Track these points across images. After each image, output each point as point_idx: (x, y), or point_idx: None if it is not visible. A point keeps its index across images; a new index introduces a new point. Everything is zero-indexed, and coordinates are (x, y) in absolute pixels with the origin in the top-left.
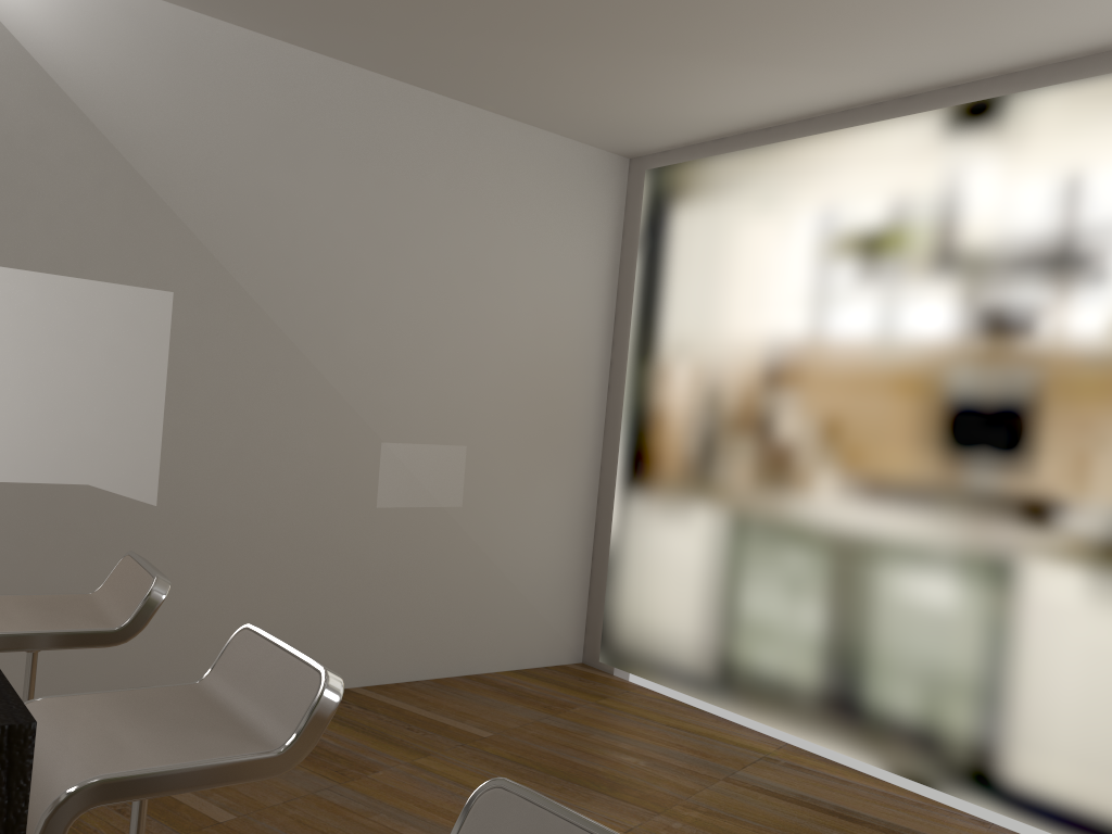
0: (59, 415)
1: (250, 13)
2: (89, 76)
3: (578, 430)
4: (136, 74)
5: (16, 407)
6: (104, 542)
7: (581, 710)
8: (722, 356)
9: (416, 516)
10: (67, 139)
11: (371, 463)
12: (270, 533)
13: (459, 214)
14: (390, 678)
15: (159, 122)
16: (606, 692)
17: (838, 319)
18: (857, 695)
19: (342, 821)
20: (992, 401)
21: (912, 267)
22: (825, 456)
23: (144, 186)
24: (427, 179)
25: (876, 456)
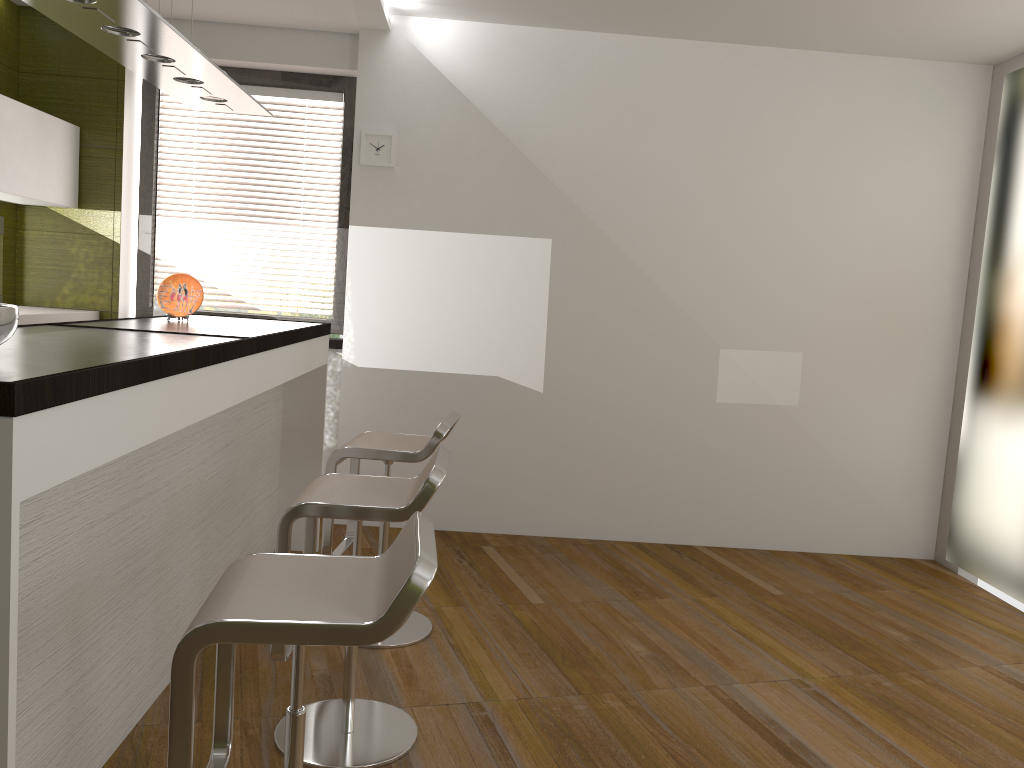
0: (478, 328)
1: (596, 22)
2: (492, 94)
3: (927, 339)
4: (522, 85)
5: (453, 324)
6: (508, 416)
7: (888, 593)
8: None
9: (753, 411)
10: (479, 140)
11: (711, 365)
12: (626, 418)
13: (793, 149)
14: (730, 543)
15: (539, 116)
16: (932, 584)
17: None
18: None
19: (610, 620)
20: None
21: None
22: None
23: (530, 164)
24: (760, 123)
25: None
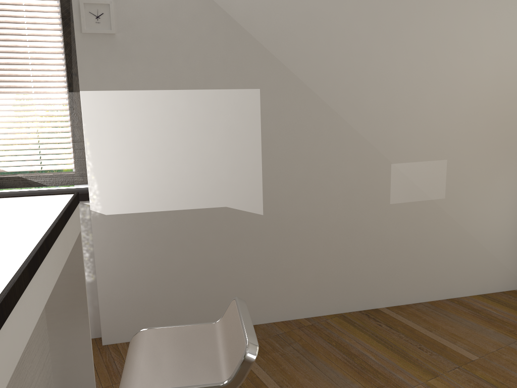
0: (206, 170)
1: None
2: None
3: None
4: None
5: (184, 168)
6: (238, 237)
7: None
8: None
9: (415, 207)
10: (190, 5)
11: (385, 177)
12: (327, 224)
13: (438, 2)
14: (403, 301)
15: None
16: None
17: None
18: None
19: None
20: None
21: None
22: None
23: (236, 25)
24: None
25: None
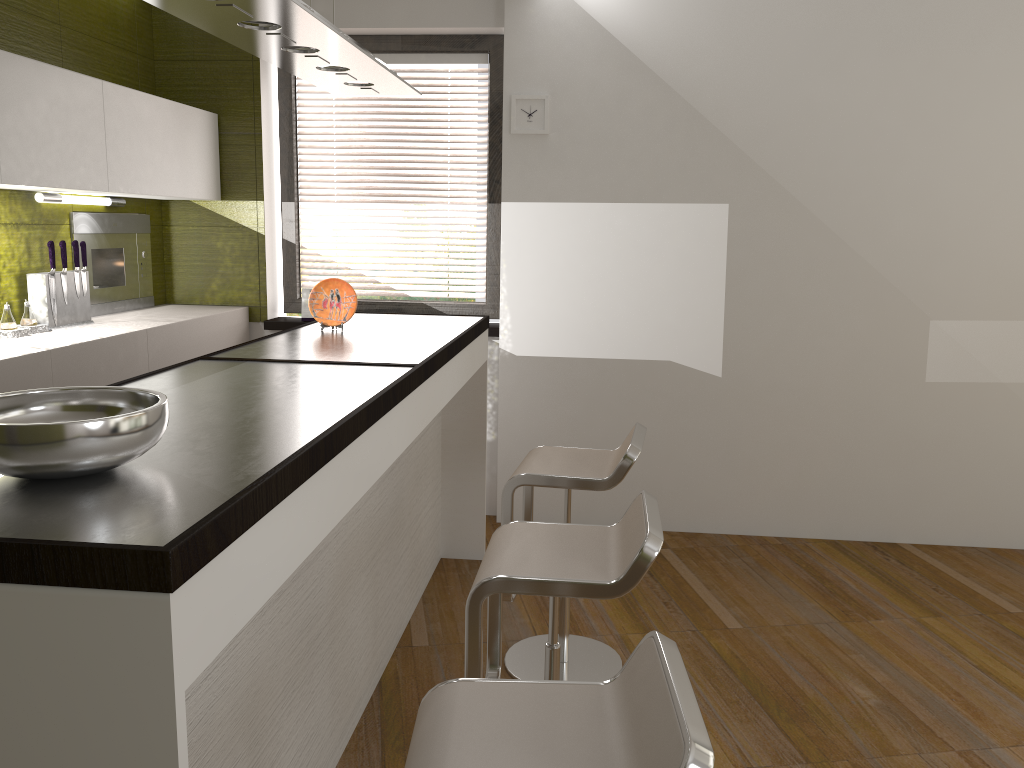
0: (647, 309)
1: None
2: (656, 41)
3: None
4: (691, 28)
5: (618, 305)
6: (683, 404)
7: None
8: None
9: (970, 391)
10: (643, 96)
11: (919, 340)
12: (818, 402)
13: (1023, 78)
14: (942, 540)
15: (711, 63)
16: None
17: None
18: None
19: (823, 651)
20: None
21: None
22: None
23: (702, 120)
24: (980, 50)
25: None
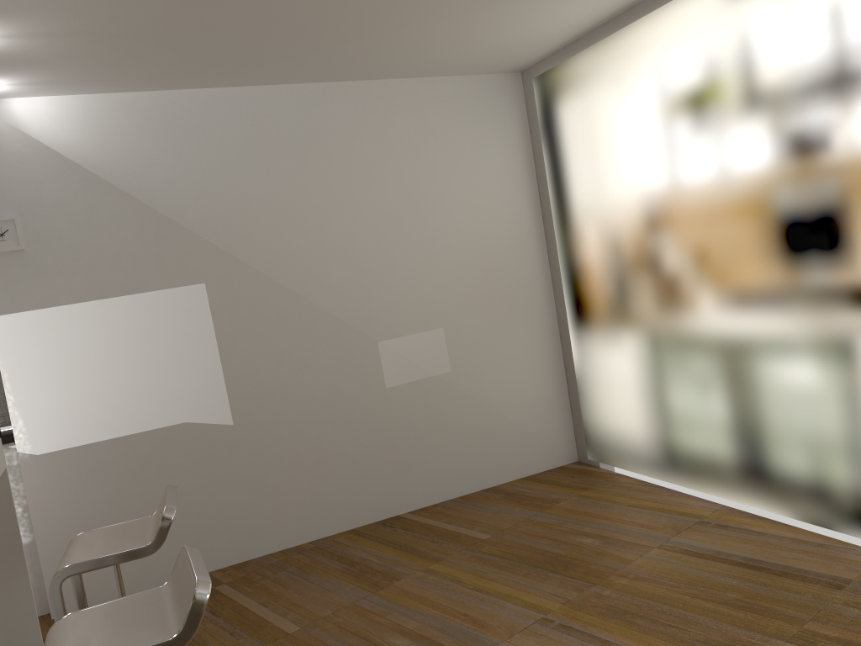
0: (155, 383)
1: (197, 80)
2: (111, 160)
3: (530, 292)
4: (139, 147)
5: (128, 385)
6: (206, 455)
7: (564, 504)
8: (614, 214)
9: (417, 386)
10: (109, 206)
11: (374, 358)
12: (315, 424)
13: (393, 162)
14: (428, 502)
15: (163, 173)
16: (589, 484)
17: (686, 167)
18: (763, 463)
19: (366, 622)
20: (811, 211)
21: (729, 112)
22: (701, 279)
23: (166, 219)
24: (361, 146)
25: (737, 272)
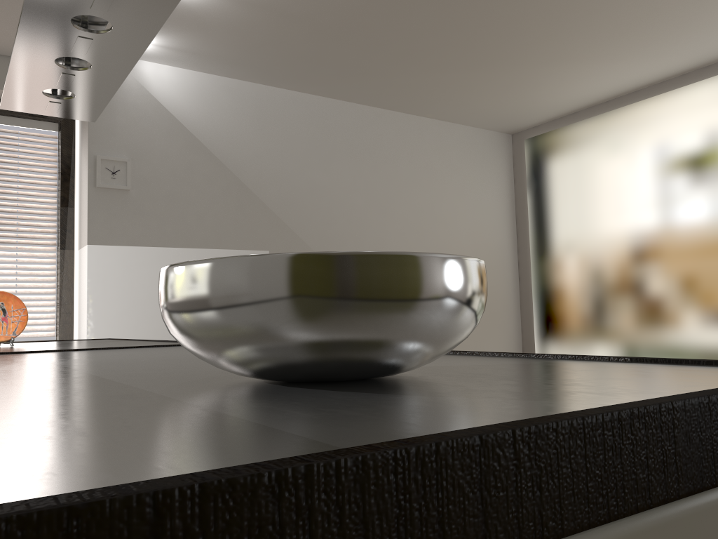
0: None
1: (295, 80)
2: (212, 130)
3: (504, 308)
4: (236, 125)
5: None
6: None
7: None
8: (599, 247)
9: None
10: (204, 168)
11: None
12: None
13: (419, 182)
14: None
15: (251, 151)
16: None
17: (681, 212)
18: None
19: None
20: None
21: None
22: (687, 301)
23: (247, 190)
24: (398, 164)
25: None
